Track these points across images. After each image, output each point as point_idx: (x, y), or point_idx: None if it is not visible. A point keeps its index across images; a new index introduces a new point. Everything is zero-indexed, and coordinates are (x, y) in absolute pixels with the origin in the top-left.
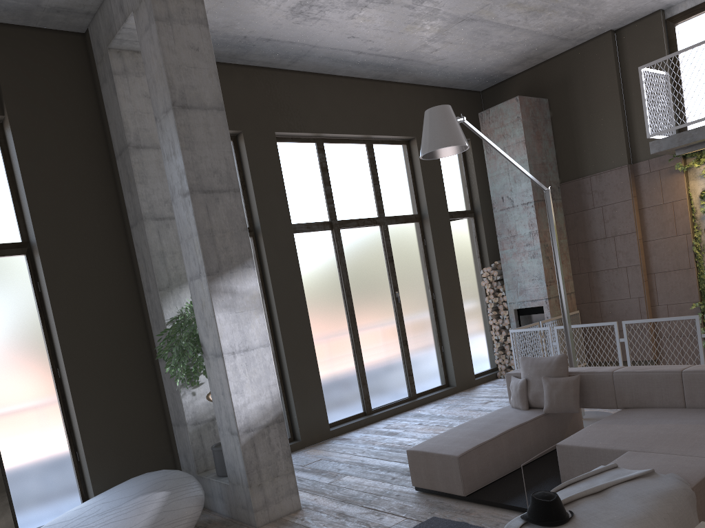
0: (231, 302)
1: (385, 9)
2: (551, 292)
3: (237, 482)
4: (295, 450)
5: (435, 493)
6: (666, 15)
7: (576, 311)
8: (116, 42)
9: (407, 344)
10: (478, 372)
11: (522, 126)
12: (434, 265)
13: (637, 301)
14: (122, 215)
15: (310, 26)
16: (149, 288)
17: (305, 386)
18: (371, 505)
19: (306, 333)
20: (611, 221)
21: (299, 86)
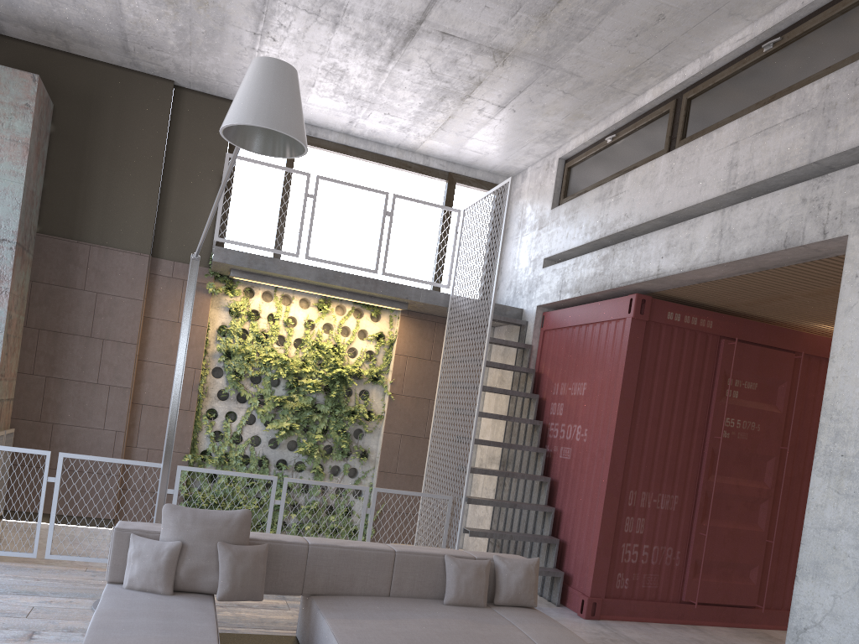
0: None
1: None
2: None
3: None
4: None
5: None
6: None
7: (13, 428)
8: None
9: None
10: None
11: (32, 123)
12: None
13: (114, 436)
14: None
15: None
16: None
17: None
18: None
19: None
20: (105, 317)
21: None
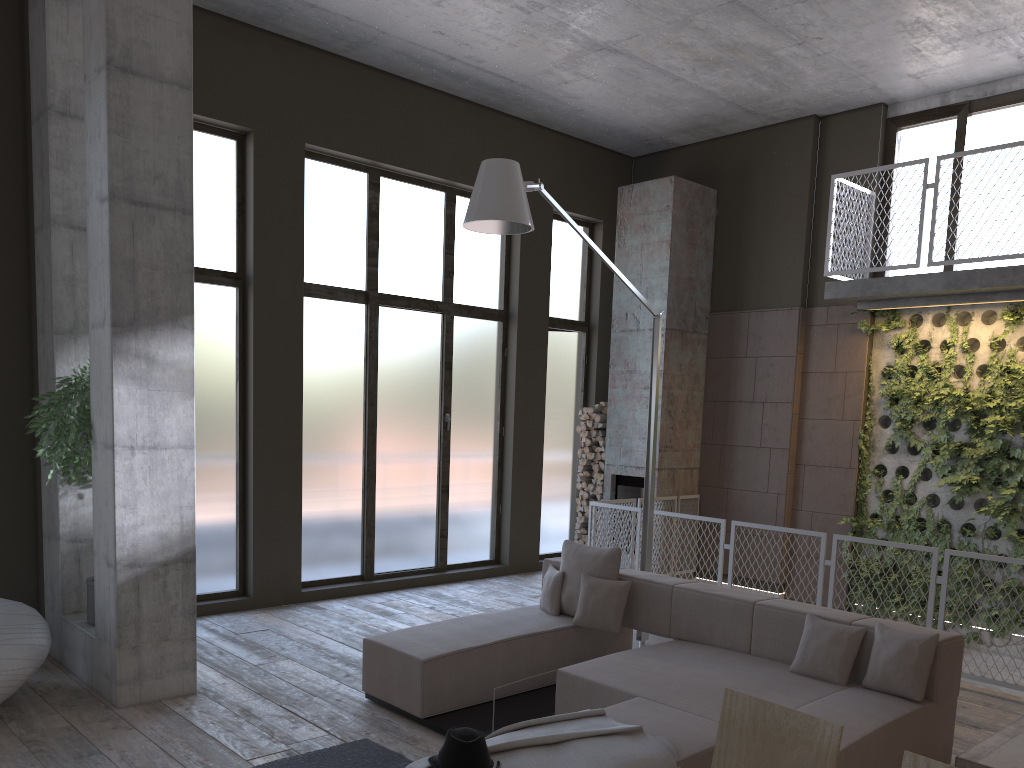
0: (144, 372)
1: (487, 4)
2: (665, 461)
3: (105, 637)
4: (241, 610)
5: (388, 707)
6: (889, 113)
7: (695, 494)
8: None
9: (448, 491)
10: (547, 552)
11: (671, 220)
12: (511, 387)
13: (775, 498)
14: (27, 210)
15: (376, 1)
16: (44, 327)
17: (275, 521)
18: (293, 707)
19: (293, 445)
20: (763, 379)
21: (356, 86)
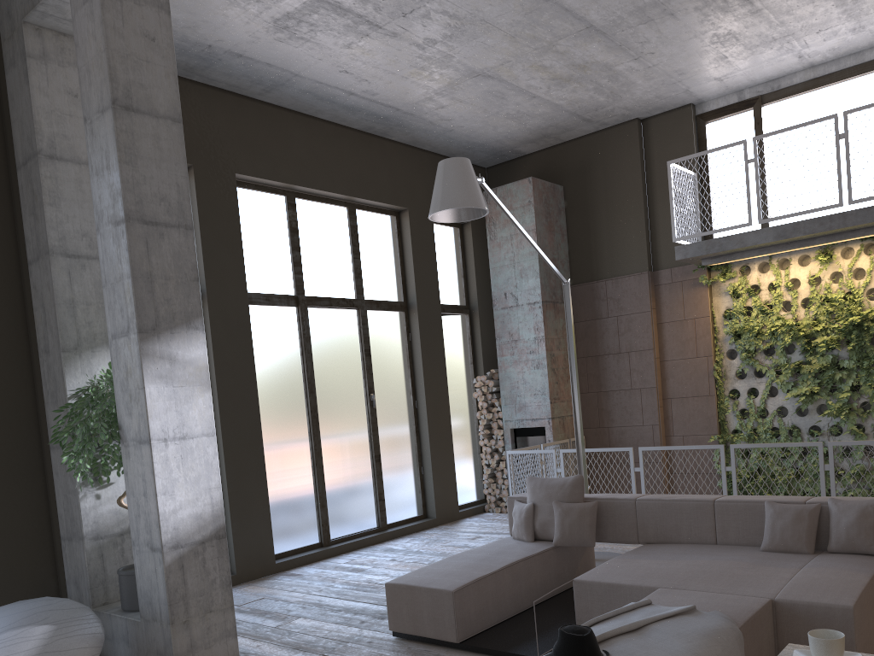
0: (169, 371)
1: (390, 43)
2: (555, 411)
3: (154, 617)
4: None
5: (419, 640)
6: (697, 111)
7: None
8: (36, 16)
9: (380, 460)
10: (462, 503)
11: (534, 213)
12: (419, 365)
13: (651, 429)
14: (17, 246)
15: (296, 48)
16: (48, 348)
17: (247, 503)
18: (335, 654)
19: (255, 434)
20: (626, 333)
21: (270, 123)
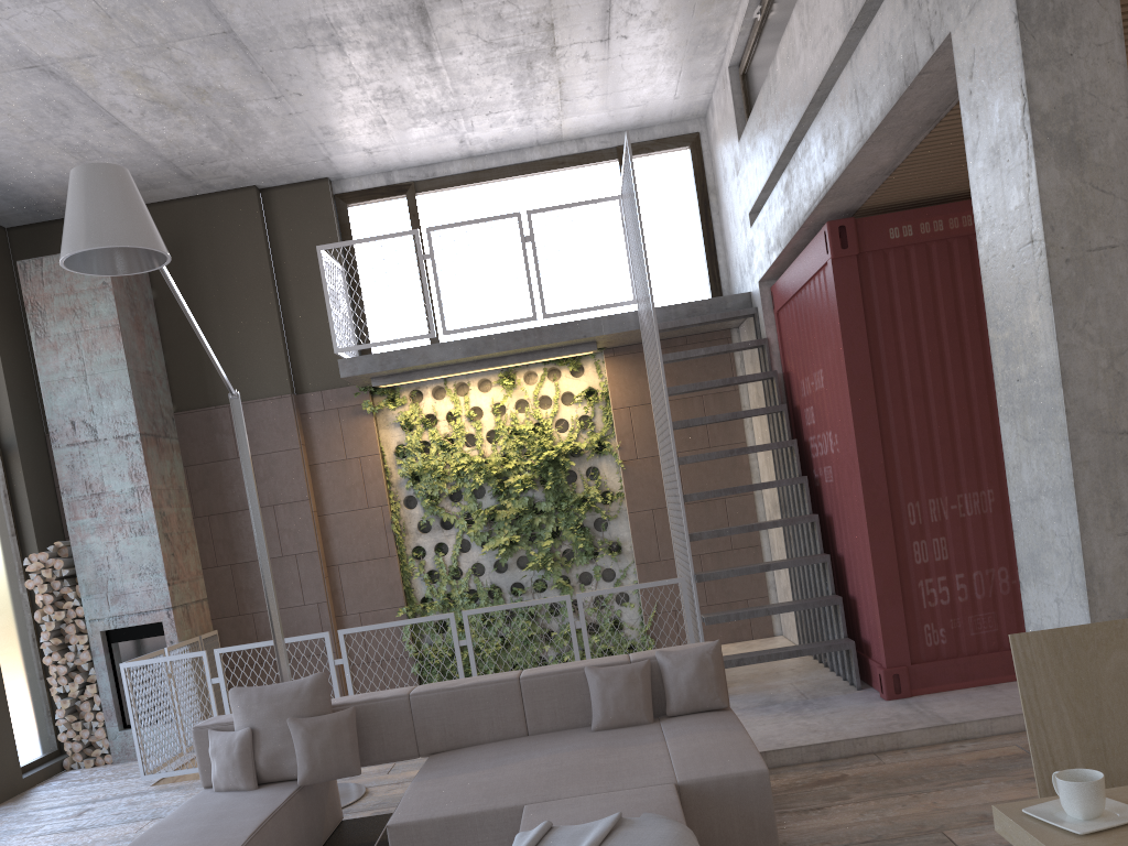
0: None
1: None
2: (177, 597)
3: None
4: None
5: None
6: (335, 189)
7: (214, 630)
8: None
9: None
10: (22, 763)
11: (115, 301)
12: None
13: (317, 609)
14: None
15: None
16: None
17: None
18: None
19: None
20: (268, 480)
21: None
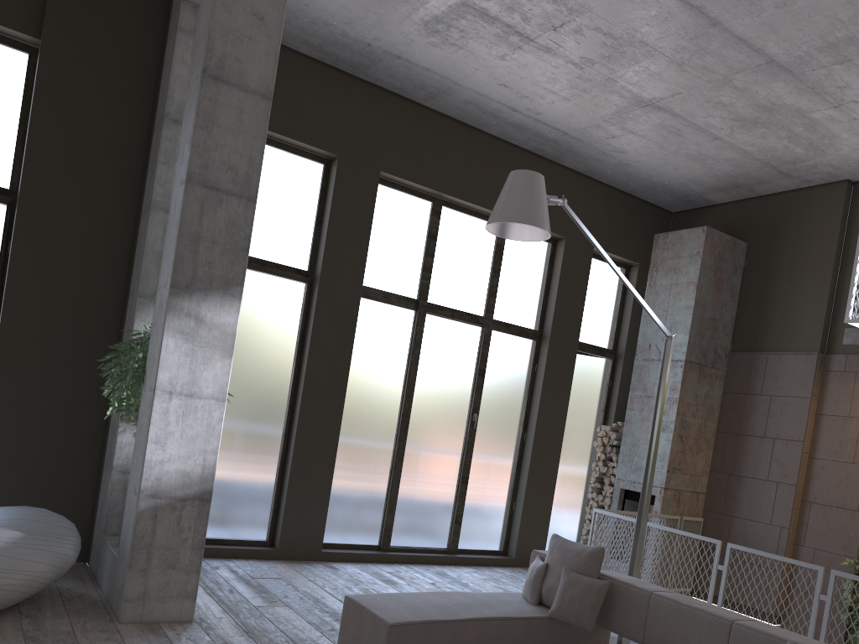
0: (192, 330)
1: (545, 59)
2: (672, 482)
3: (122, 557)
4: (265, 558)
5: None
6: None
7: (699, 517)
8: None
9: (467, 482)
10: None
11: (700, 265)
12: (537, 398)
13: (778, 531)
14: (139, 198)
15: (450, 54)
16: (133, 291)
17: (308, 485)
18: None
19: (333, 421)
20: (776, 417)
21: (431, 129)
